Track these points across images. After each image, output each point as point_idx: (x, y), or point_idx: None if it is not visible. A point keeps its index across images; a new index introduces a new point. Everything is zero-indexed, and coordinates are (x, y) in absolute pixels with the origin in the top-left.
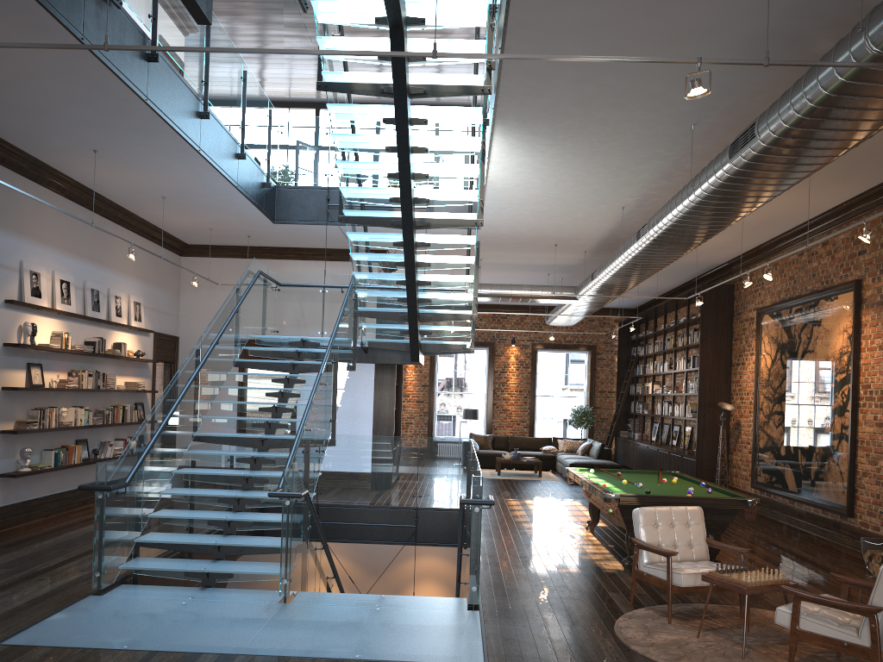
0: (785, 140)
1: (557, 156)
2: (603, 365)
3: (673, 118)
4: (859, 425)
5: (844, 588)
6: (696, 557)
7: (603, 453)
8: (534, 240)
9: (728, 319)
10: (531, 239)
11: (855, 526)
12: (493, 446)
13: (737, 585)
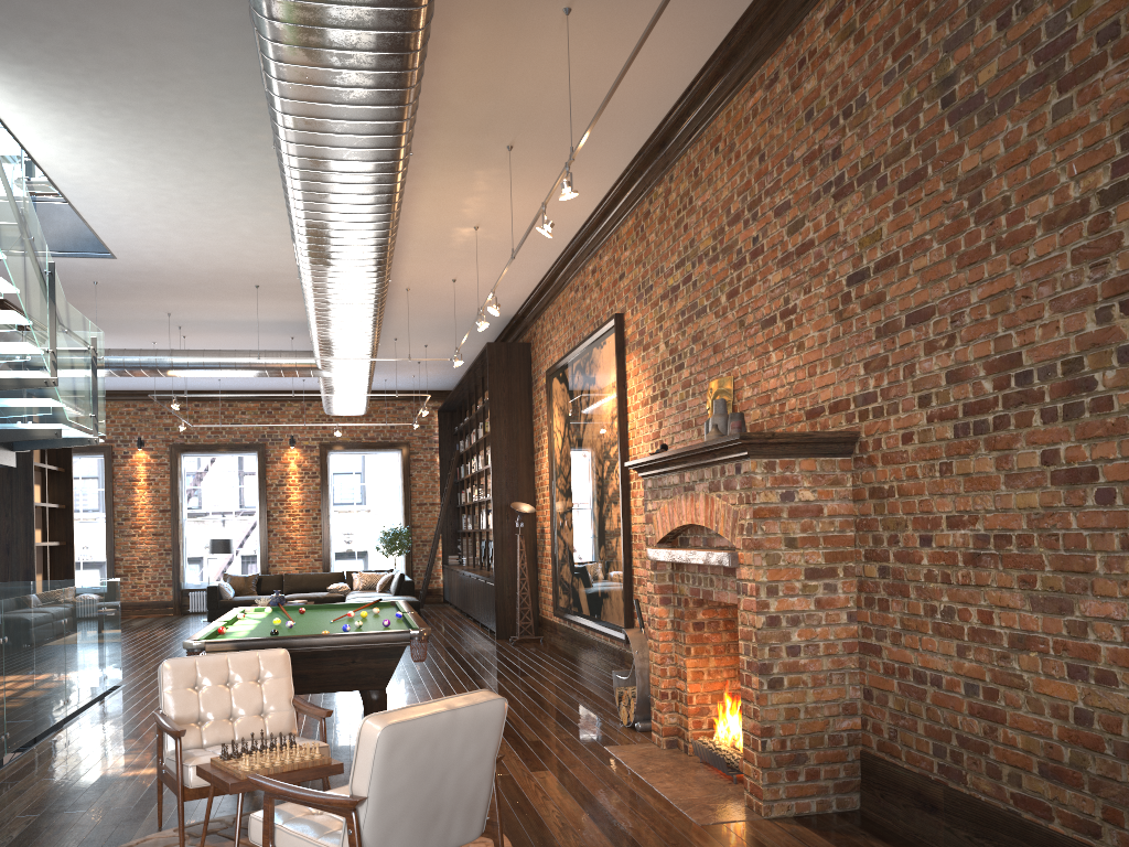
0: (286, 27)
1: (108, 112)
2: (420, 468)
3: (229, 35)
4: (632, 514)
5: None
6: (271, 731)
7: (403, 587)
8: (219, 279)
9: (525, 389)
10: (212, 276)
11: None
12: (260, 590)
13: (224, 779)
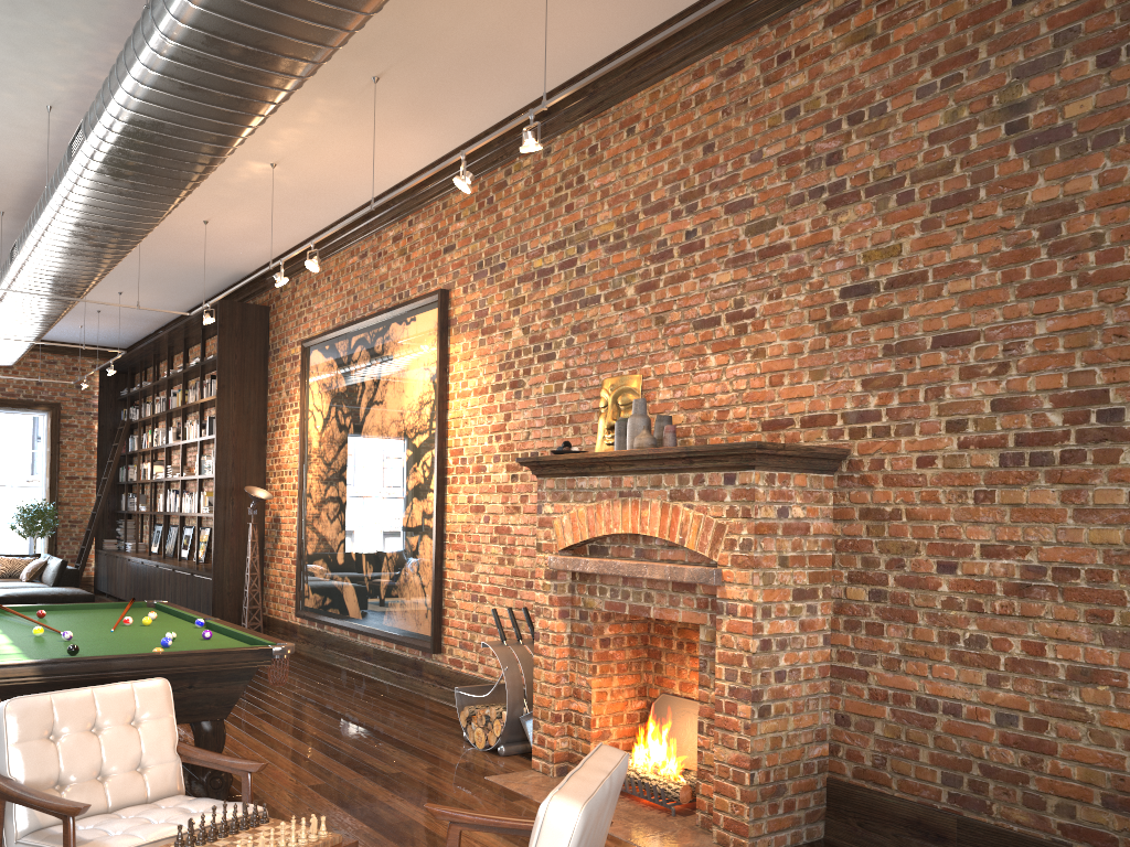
0: None
1: None
2: (73, 435)
3: None
4: (448, 512)
5: (453, 834)
6: (154, 792)
7: (65, 577)
8: None
9: (261, 359)
10: None
11: (444, 666)
12: None
13: None
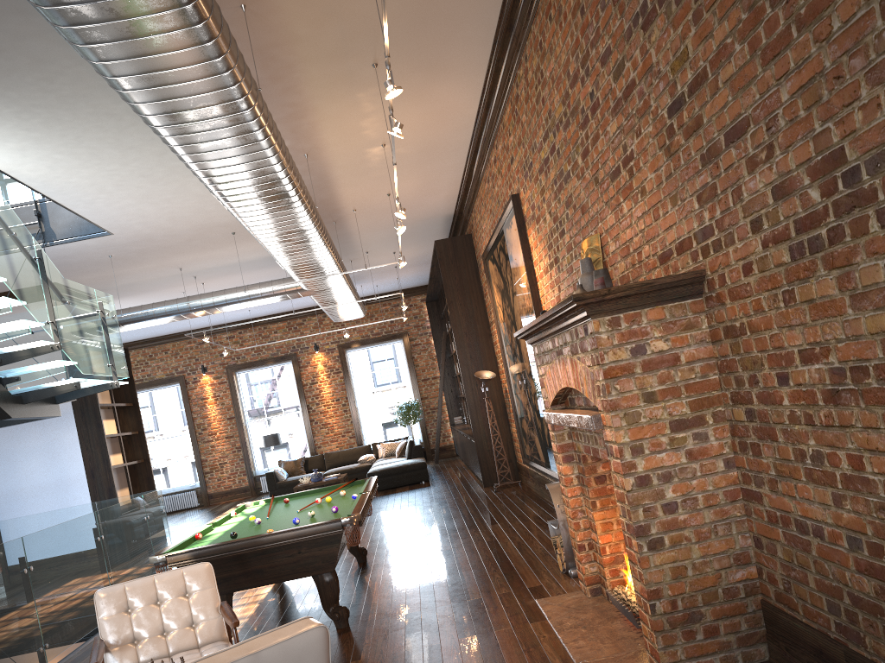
0: None
1: (26, 115)
2: (419, 350)
3: None
4: None
5: None
6: (201, 640)
7: (413, 451)
8: (201, 233)
9: (473, 274)
10: (194, 232)
11: None
12: (308, 469)
13: None
